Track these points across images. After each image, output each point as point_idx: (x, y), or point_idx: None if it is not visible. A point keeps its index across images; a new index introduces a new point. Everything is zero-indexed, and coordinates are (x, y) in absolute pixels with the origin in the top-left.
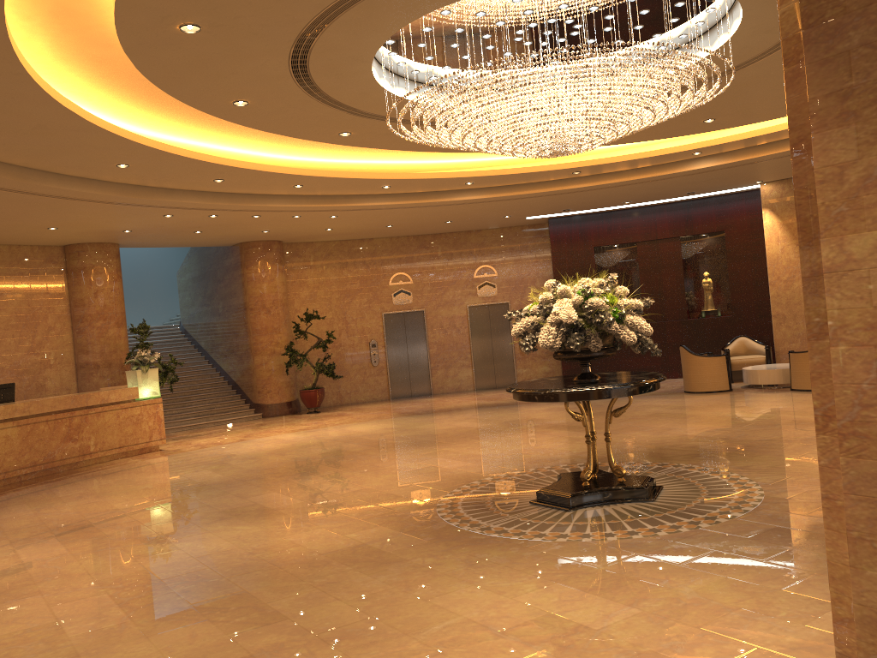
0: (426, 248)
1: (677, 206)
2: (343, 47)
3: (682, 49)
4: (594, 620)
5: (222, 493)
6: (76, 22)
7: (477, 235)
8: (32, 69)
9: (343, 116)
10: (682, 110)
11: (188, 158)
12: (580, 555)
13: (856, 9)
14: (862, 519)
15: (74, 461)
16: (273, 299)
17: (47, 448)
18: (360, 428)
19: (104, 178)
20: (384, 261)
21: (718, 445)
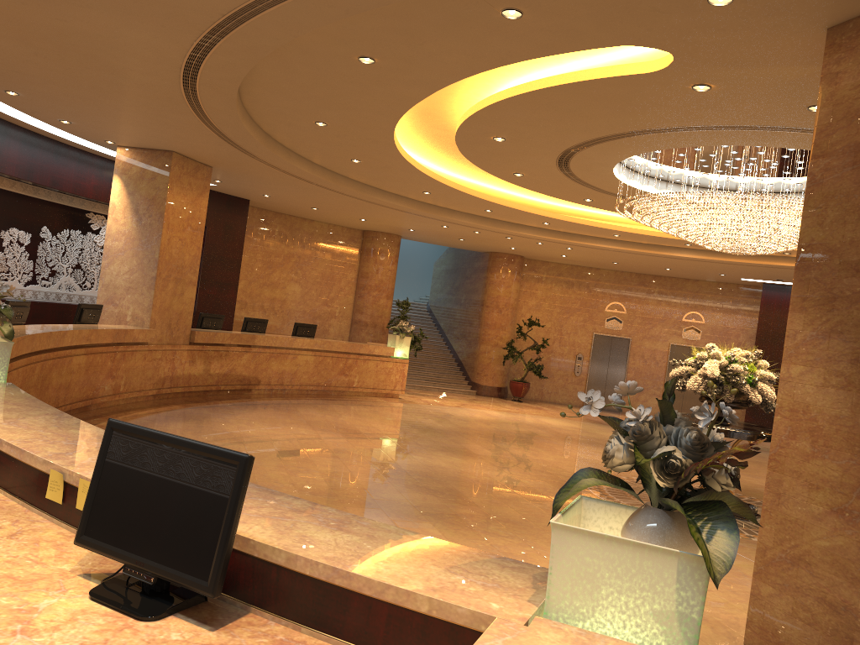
0: (645, 286)
1: None
2: (594, 158)
3: None
4: None
5: (442, 436)
6: (430, 118)
7: (694, 284)
8: (397, 141)
9: (588, 190)
10: None
11: (472, 195)
12: None
13: (816, 261)
14: (768, 501)
15: (342, 389)
16: (506, 302)
17: (328, 376)
18: (550, 422)
19: (411, 197)
20: (605, 290)
21: None
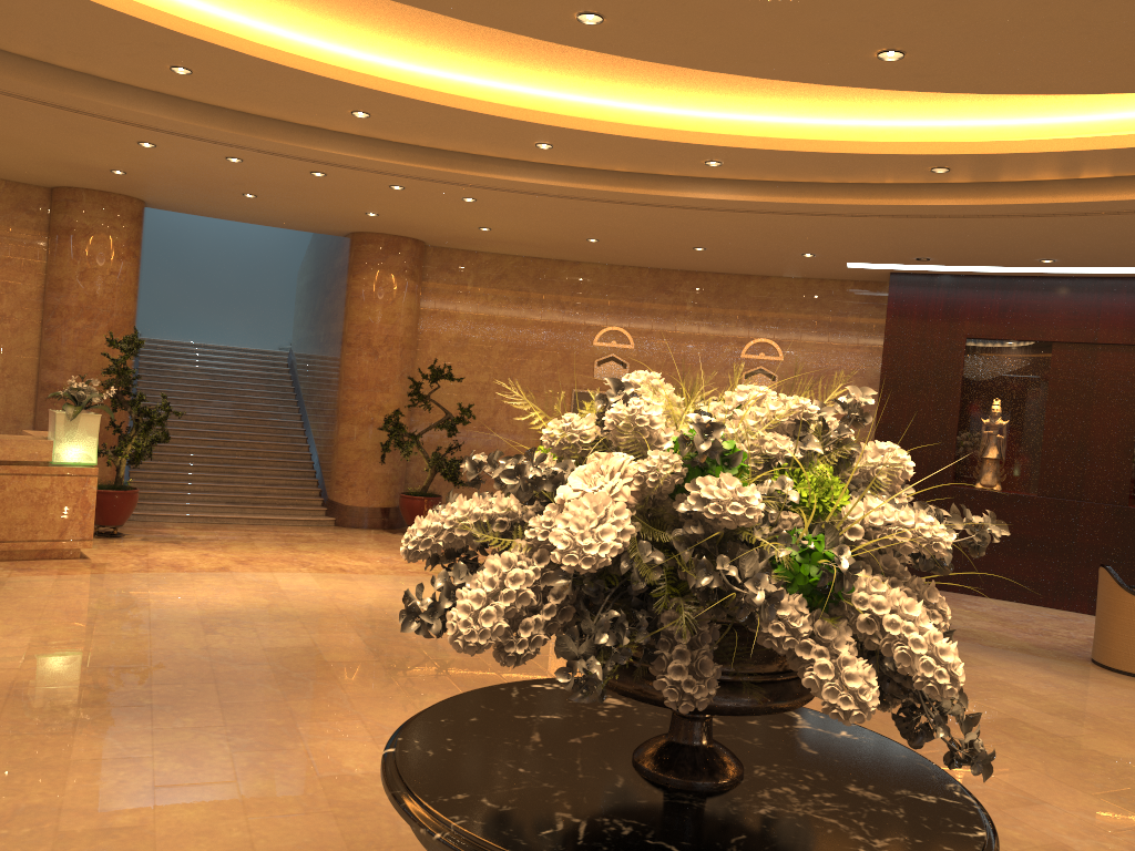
0: (668, 294)
1: None
2: None
3: None
4: None
5: None
6: None
7: (760, 284)
8: None
9: None
10: None
11: None
12: None
13: None
14: None
15: None
16: (387, 334)
17: None
18: (426, 595)
19: None
20: (591, 304)
21: None
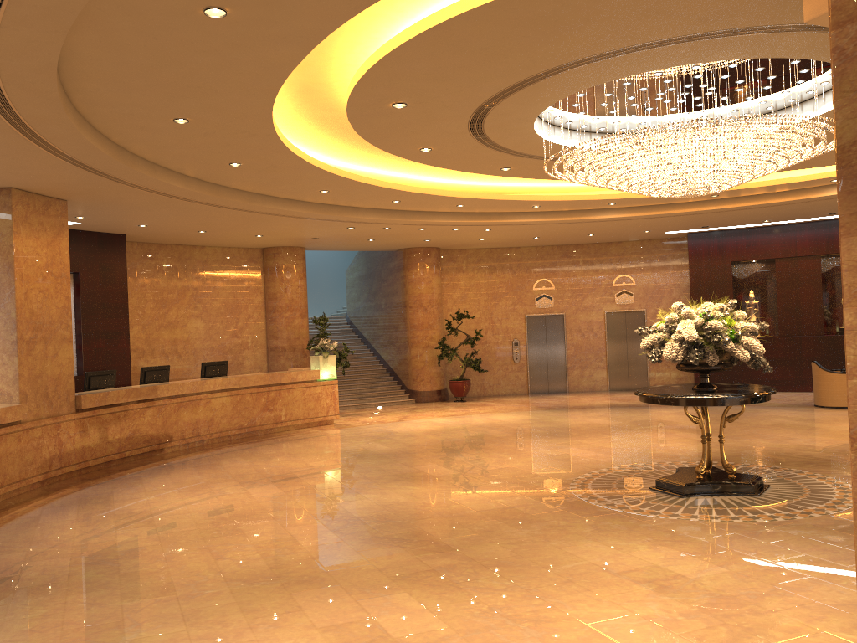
0: (569, 257)
1: (819, 224)
2: (512, 112)
3: (810, 101)
4: (690, 572)
5: (392, 461)
6: (313, 96)
7: (617, 246)
8: (278, 130)
9: (505, 156)
10: (804, 158)
11: (376, 186)
12: (686, 530)
13: None
14: None
15: (269, 427)
16: (429, 299)
17: (250, 415)
18: (502, 418)
19: (307, 200)
20: (529, 268)
21: (832, 456)
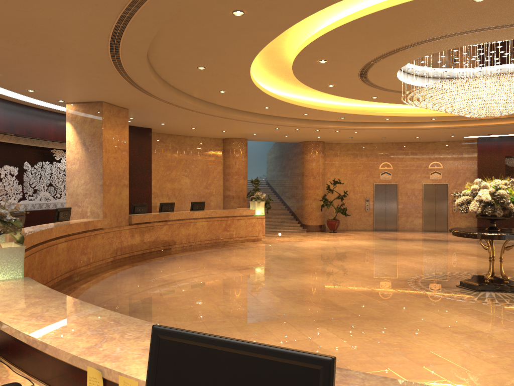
0: (402, 150)
1: None
2: (386, 66)
3: None
4: (485, 330)
5: (300, 262)
6: (272, 55)
7: (432, 144)
8: (251, 74)
9: (376, 90)
10: None
11: (297, 105)
12: (480, 308)
13: None
14: None
15: (226, 240)
16: (317, 171)
17: (216, 233)
18: (360, 243)
19: (256, 112)
20: (377, 155)
21: None
